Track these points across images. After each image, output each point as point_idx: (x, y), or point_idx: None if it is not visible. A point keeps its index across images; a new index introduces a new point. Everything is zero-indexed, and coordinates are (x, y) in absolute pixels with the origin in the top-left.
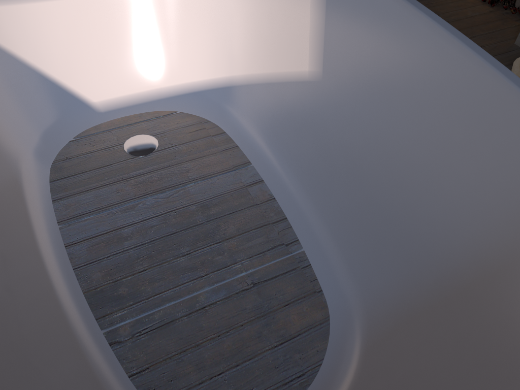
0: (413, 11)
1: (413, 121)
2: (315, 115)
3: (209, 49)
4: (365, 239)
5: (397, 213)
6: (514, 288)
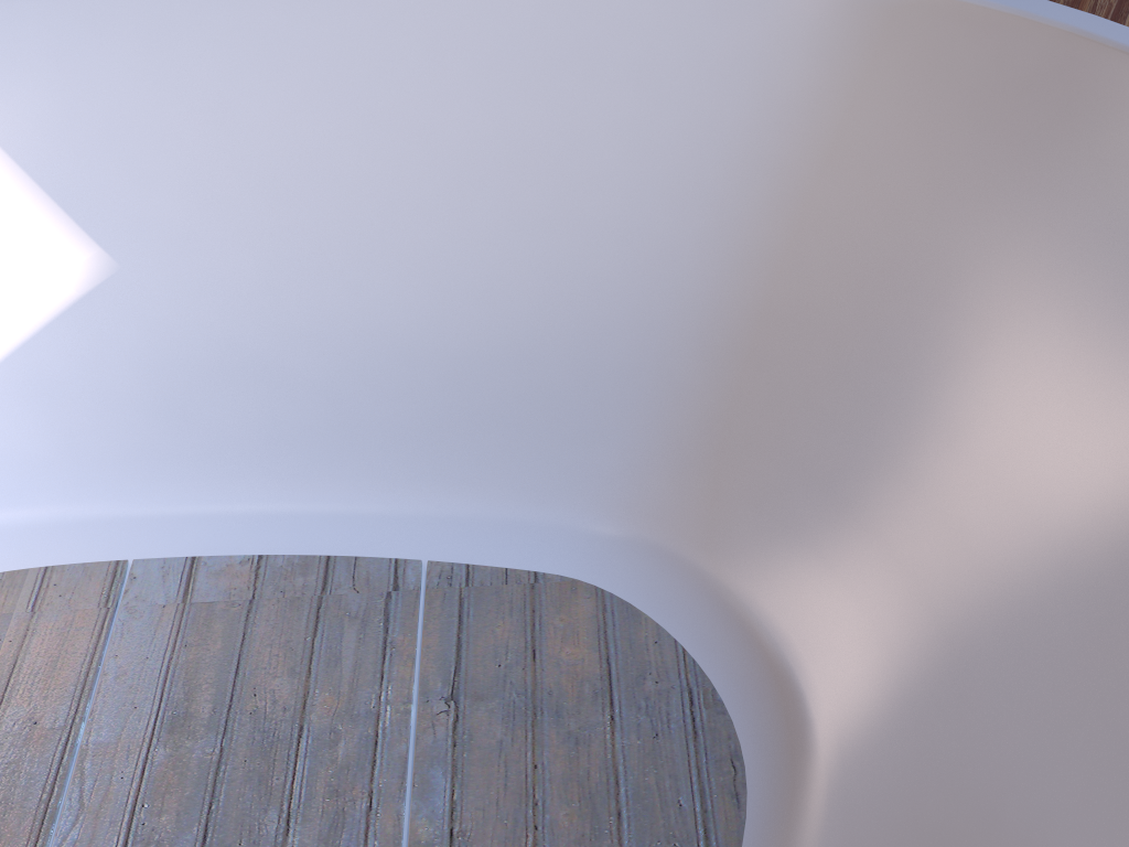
0: None
1: (421, 168)
2: (172, 341)
3: None
4: (514, 425)
5: (533, 330)
6: (842, 235)
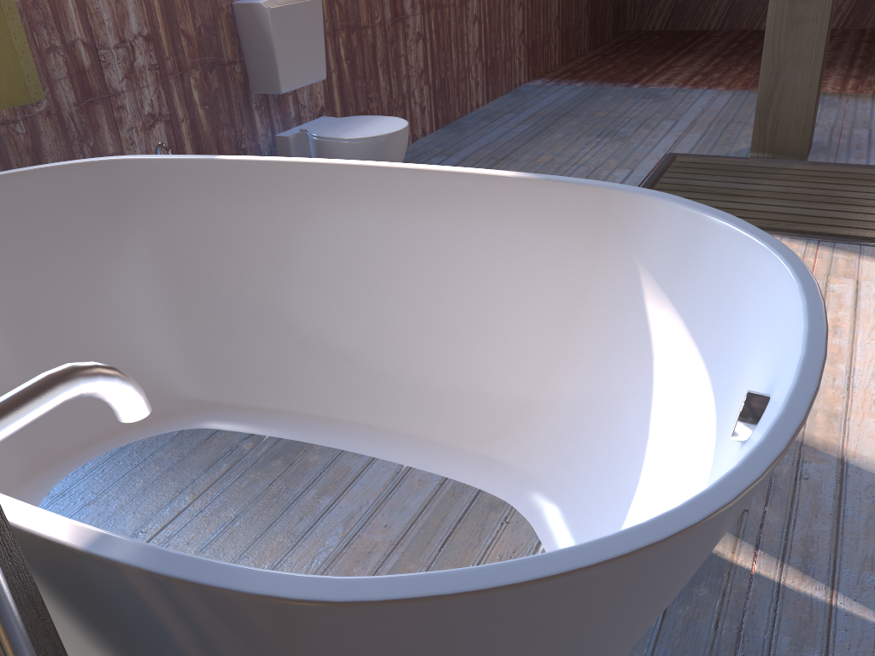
0: None
1: None
2: None
3: None
4: None
5: None
6: None
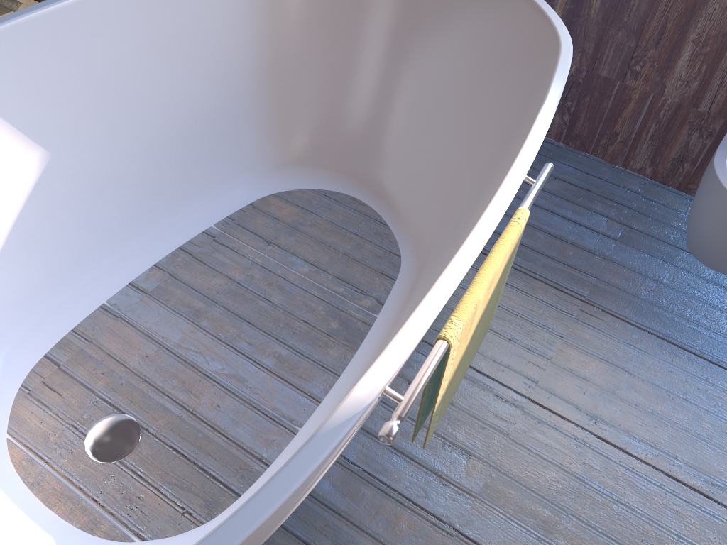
0: (76, 0)
1: (155, 55)
2: (79, 184)
3: None
4: (212, 153)
5: (207, 107)
6: (287, 21)
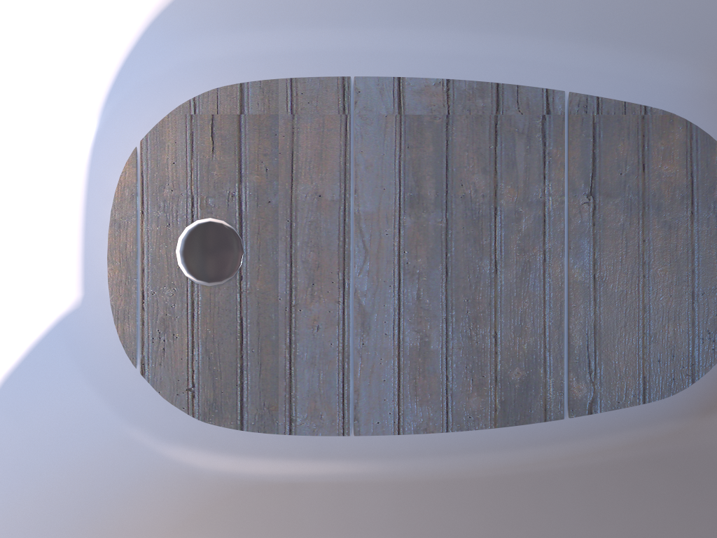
0: None
1: None
2: None
3: (47, 10)
4: (680, 6)
5: None
6: None
